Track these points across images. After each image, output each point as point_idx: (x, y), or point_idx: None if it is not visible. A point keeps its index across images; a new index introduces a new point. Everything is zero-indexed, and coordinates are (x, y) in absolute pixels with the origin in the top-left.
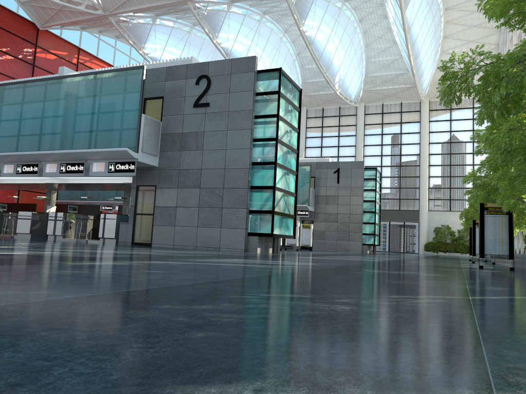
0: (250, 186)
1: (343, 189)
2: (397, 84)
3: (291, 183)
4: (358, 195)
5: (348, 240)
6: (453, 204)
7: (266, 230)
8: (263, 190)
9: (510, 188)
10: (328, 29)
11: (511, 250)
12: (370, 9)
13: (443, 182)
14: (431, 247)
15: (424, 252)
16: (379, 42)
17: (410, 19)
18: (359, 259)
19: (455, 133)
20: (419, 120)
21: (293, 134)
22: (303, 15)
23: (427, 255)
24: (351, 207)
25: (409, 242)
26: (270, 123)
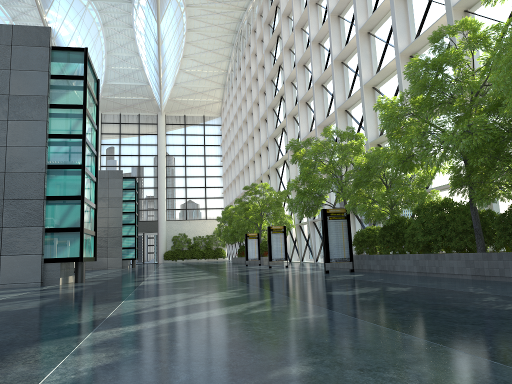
0: (47, 196)
1: (100, 201)
2: (136, 96)
3: (92, 193)
4: (117, 207)
5: (106, 257)
6: (189, 214)
7: (72, 253)
8: (66, 201)
9: (355, 193)
10: (72, 25)
11: (351, 253)
12: (116, 14)
13: (179, 193)
14: (171, 256)
15: (164, 261)
16: (121, 50)
17: (163, 31)
18: (191, 277)
19: (190, 147)
20: (156, 133)
21: (93, 132)
22: (47, 3)
23: (175, 264)
24: (109, 220)
25: (148, 252)
26: (74, 116)
